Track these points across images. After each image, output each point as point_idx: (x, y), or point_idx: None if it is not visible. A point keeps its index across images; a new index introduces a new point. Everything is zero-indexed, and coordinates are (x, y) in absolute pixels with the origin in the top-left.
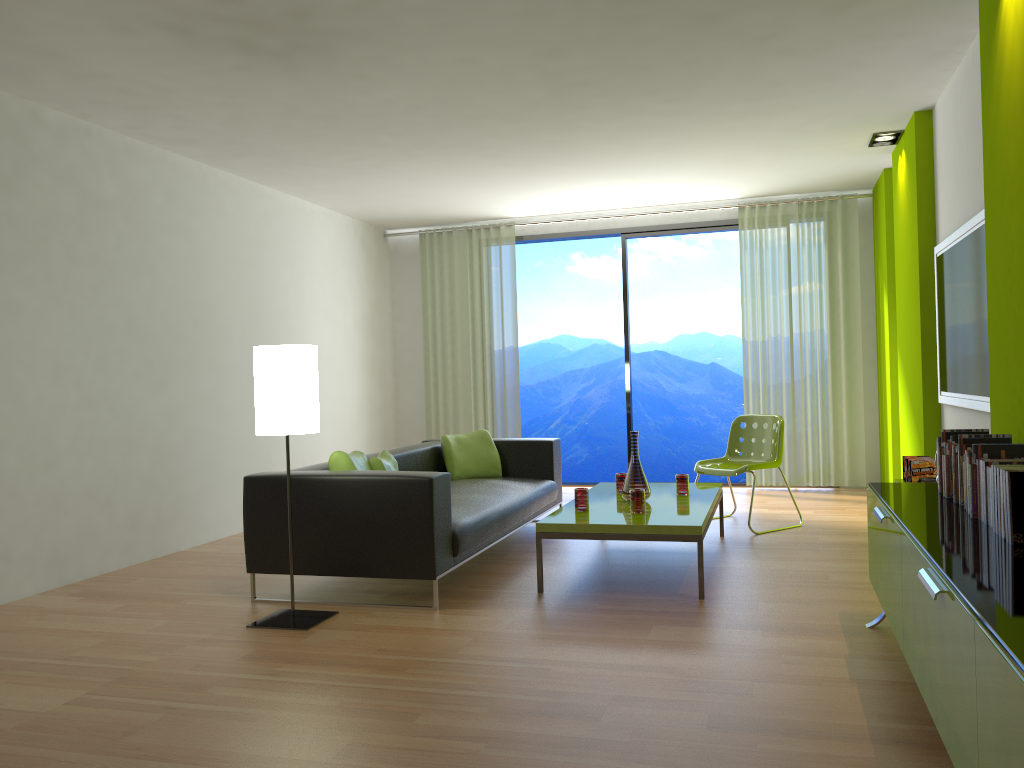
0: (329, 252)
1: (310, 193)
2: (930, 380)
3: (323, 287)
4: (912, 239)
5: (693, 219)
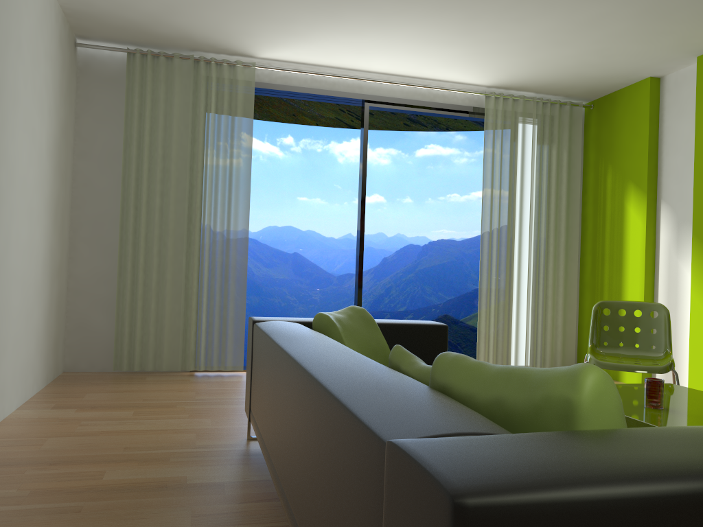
0: (34, 27)
1: None
2: None
3: (26, 75)
4: None
5: (437, 100)
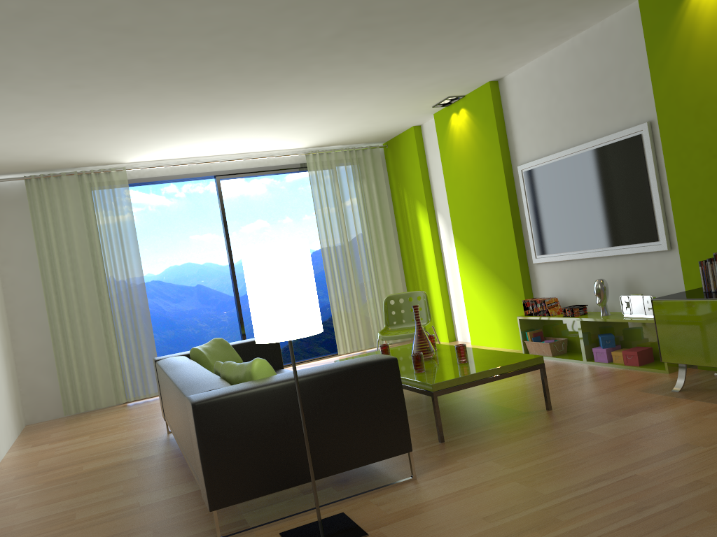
0: None
1: None
2: (521, 251)
3: None
4: (488, 164)
5: (271, 164)
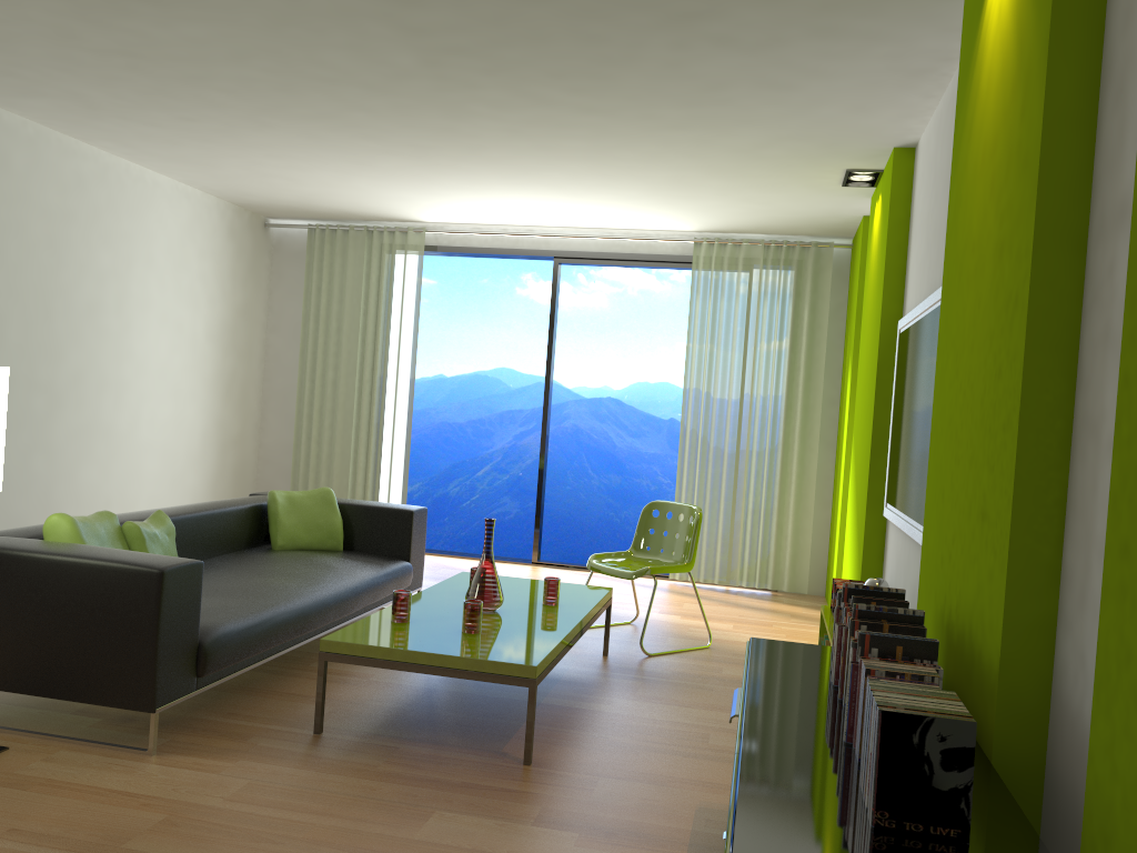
0: (177, 237)
1: (148, 158)
2: (878, 486)
3: (163, 281)
4: (877, 307)
5: (641, 250)
